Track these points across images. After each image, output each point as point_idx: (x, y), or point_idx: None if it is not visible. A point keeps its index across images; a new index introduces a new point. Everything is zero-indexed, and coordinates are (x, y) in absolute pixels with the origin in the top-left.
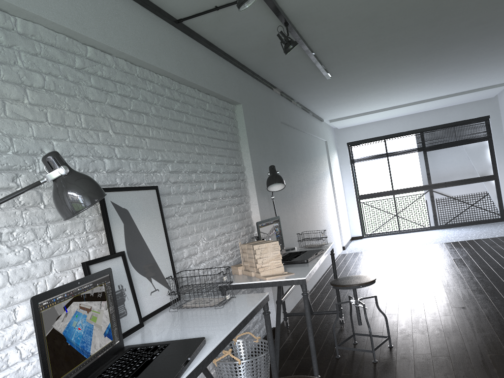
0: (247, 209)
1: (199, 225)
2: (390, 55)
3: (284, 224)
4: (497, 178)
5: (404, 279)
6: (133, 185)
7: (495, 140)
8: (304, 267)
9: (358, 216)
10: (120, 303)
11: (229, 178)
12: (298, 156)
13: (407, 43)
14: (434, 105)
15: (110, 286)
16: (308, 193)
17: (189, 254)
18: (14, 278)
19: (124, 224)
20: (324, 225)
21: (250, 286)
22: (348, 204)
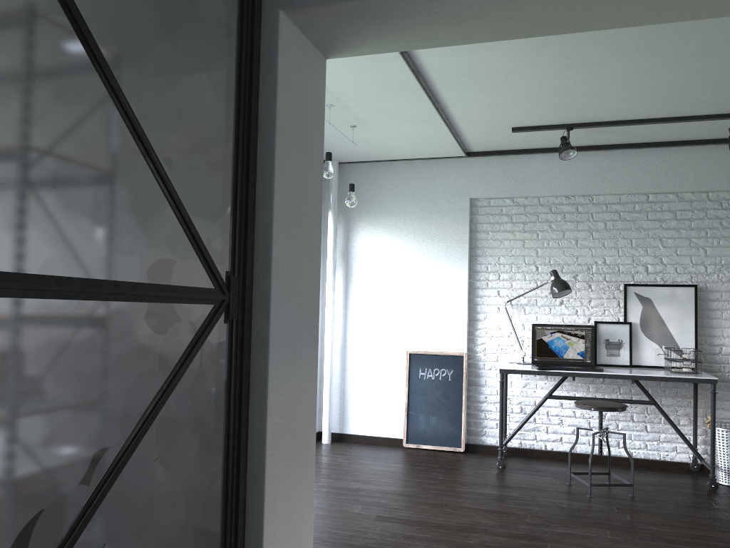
0: None
1: None
2: None
3: None
4: None
5: None
6: (677, 282)
7: None
8: None
9: None
10: (615, 348)
11: None
12: None
13: None
14: None
15: (590, 334)
16: None
17: None
18: (565, 320)
19: (643, 307)
20: None
21: None
22: None
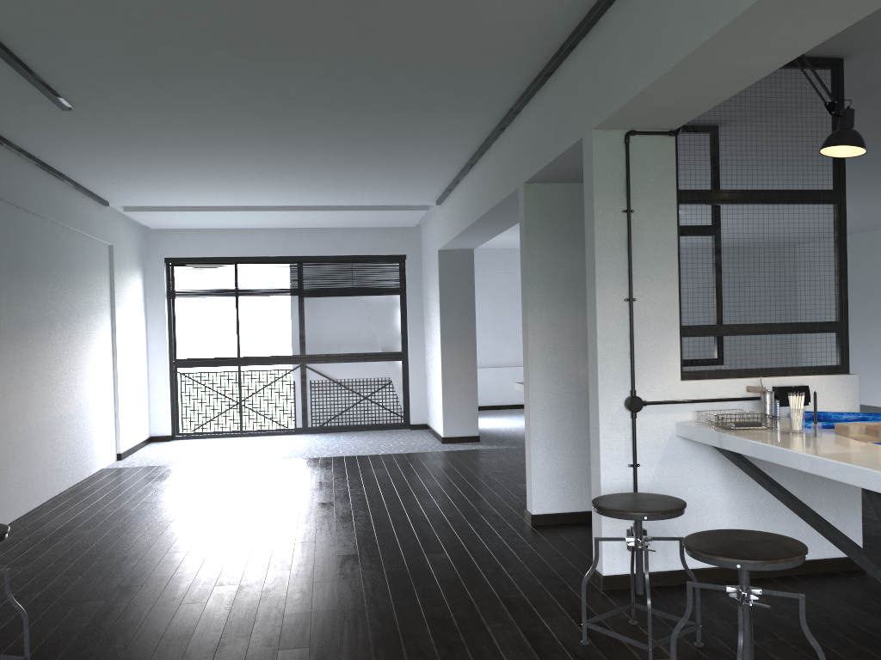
0: None
1: None
2: (186, 94)
3: None
4: (406, 359)
5: (179, 525)
6: None
7: (410, 296)
8: None
9: (169, 398)
10: None
11: None
12: None
13: (211, 77)
14: (320, 220)
15: None
16: (22, 340)
17: None
18: None
19: None
20: (63, 408)
21: None
22: (153, 374)
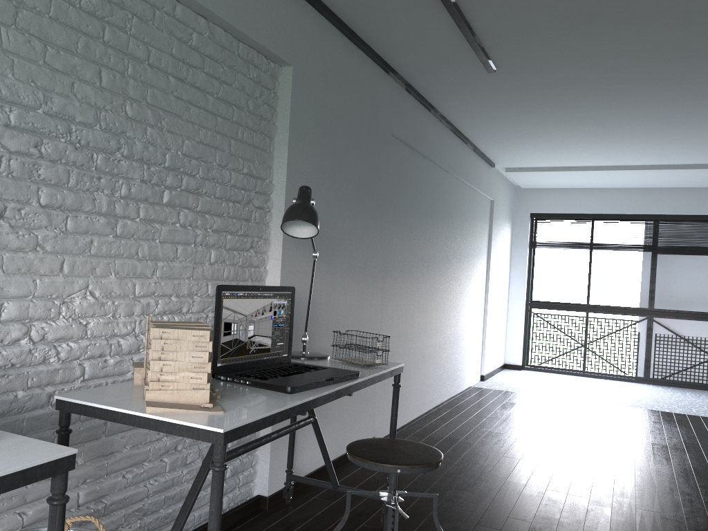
0: (256, 265)
1: (82, 262)
2: (607, 43)
3: (345, 312)
4: None
5: (550, 459)
6: None
7: None
8: (269, 402)
9: (522, 333)
10: None
11: (219, 194)
12: (420, 206)
13: (643, 18)
14: (686, 179)
15: None
16: (428, 273)
17: (22, 315)
18: None
19: None
20: (449, 332)
21: (113, 417)
22: (511, 311)
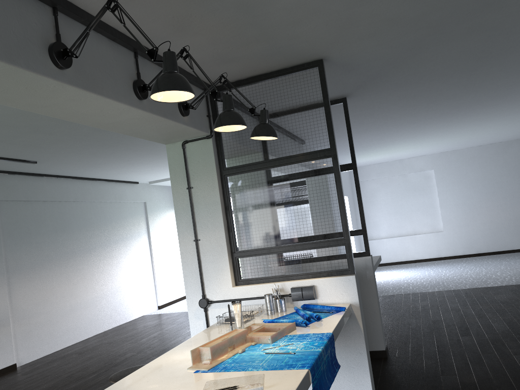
0: None
1: None
2: (65, 148)
3: None
4: None
5: (111, 353)
6: None
7: None
8: None
9: None
10: None
11: None
12: (46, 228)
13: (58, 142)
14: None
15: None
16: (66, 262)
17: None
18: None
19: None
20: (104, 289)
21: None
22: None
